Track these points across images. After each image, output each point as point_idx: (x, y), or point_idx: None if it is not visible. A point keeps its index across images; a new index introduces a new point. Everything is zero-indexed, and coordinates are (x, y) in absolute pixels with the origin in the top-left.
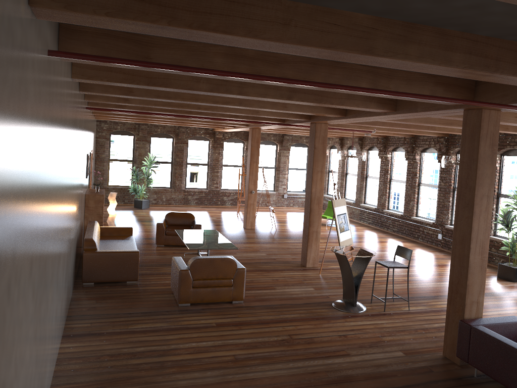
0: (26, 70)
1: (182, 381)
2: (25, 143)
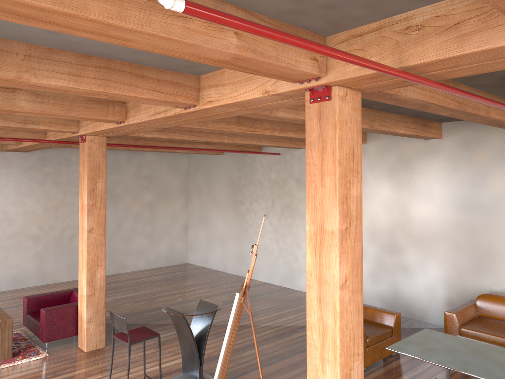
0: (255, 165)
1: (268, 304)
2: (256, 181)
